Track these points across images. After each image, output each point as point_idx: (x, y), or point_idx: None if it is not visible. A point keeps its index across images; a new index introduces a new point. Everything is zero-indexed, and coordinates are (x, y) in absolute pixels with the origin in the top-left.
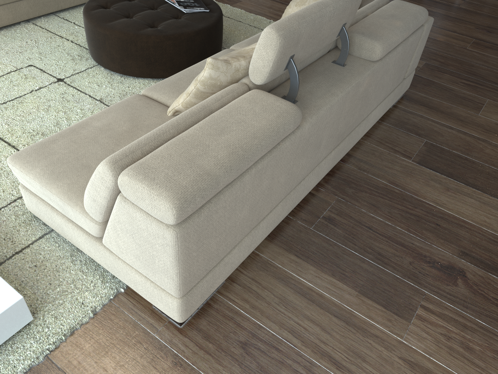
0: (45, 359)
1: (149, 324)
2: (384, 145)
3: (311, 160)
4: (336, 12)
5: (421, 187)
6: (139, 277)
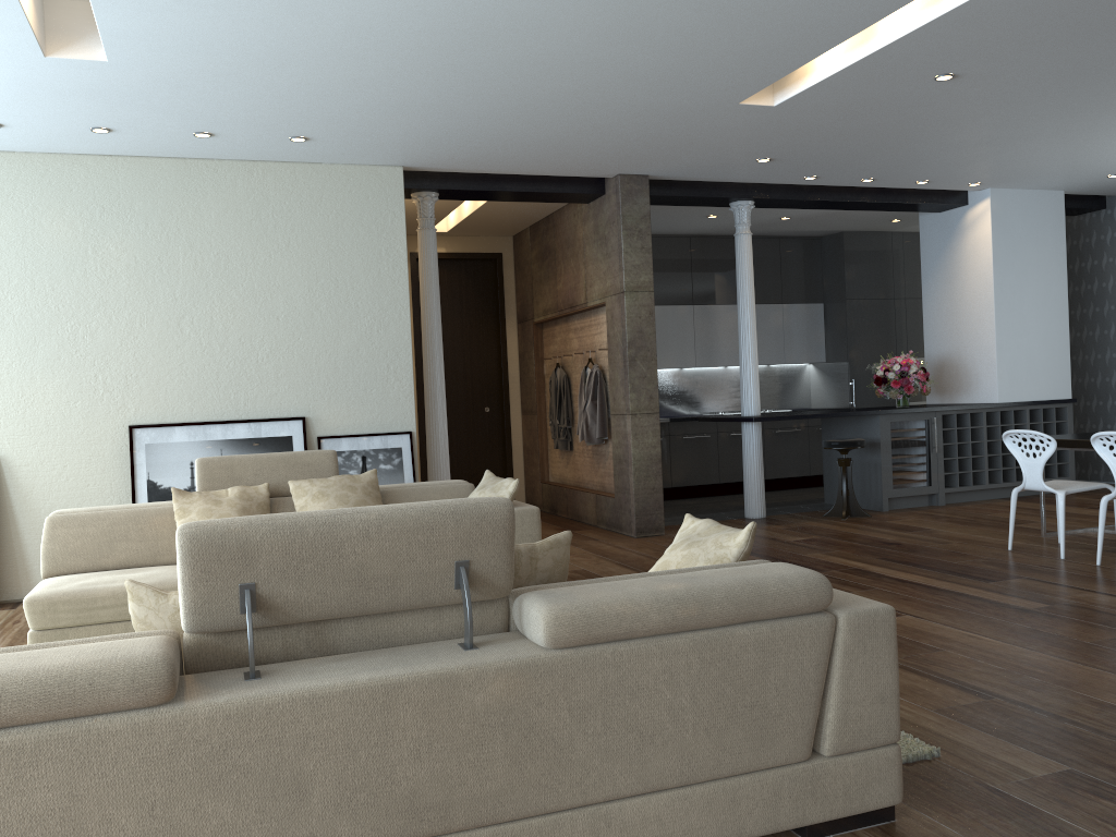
0: None
1: None
2: None
3: (271, 824)
4: (392, 526)
5: None
6: None
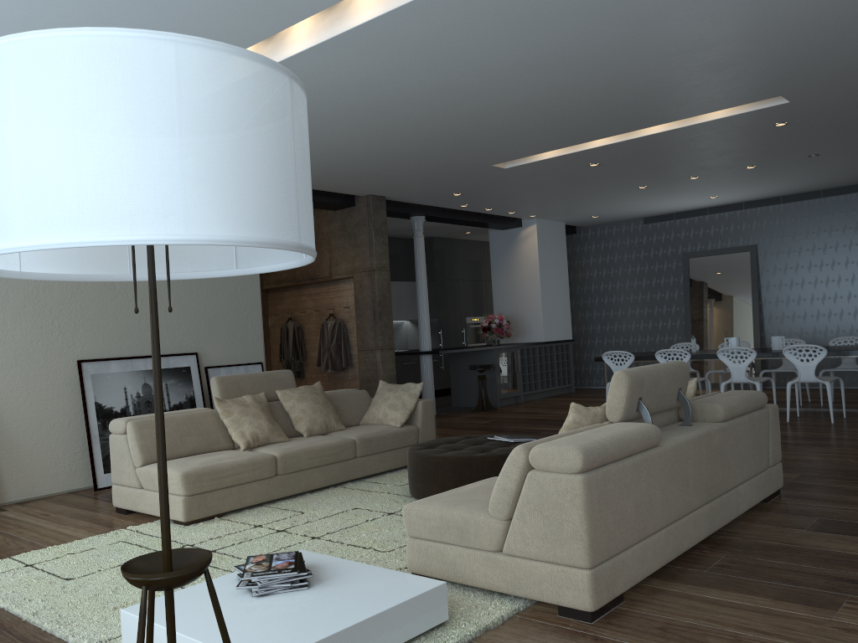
0: (469, 642)
1: (558, 623)
2: (768, 523)
3: (683, 496)
4: (669, 371)
5: (822, 543)
6: (545, 568)
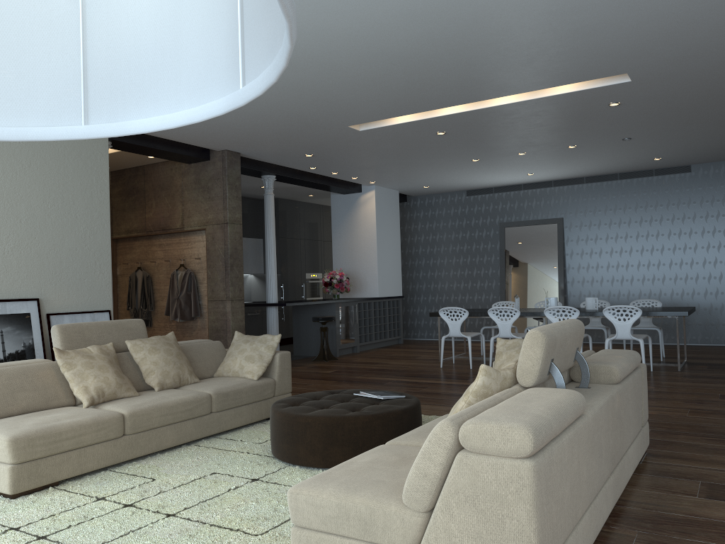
0: None
1: None
2: (657, 489)
3: (599, 470)
4: (572, 330)
5: None
6: None
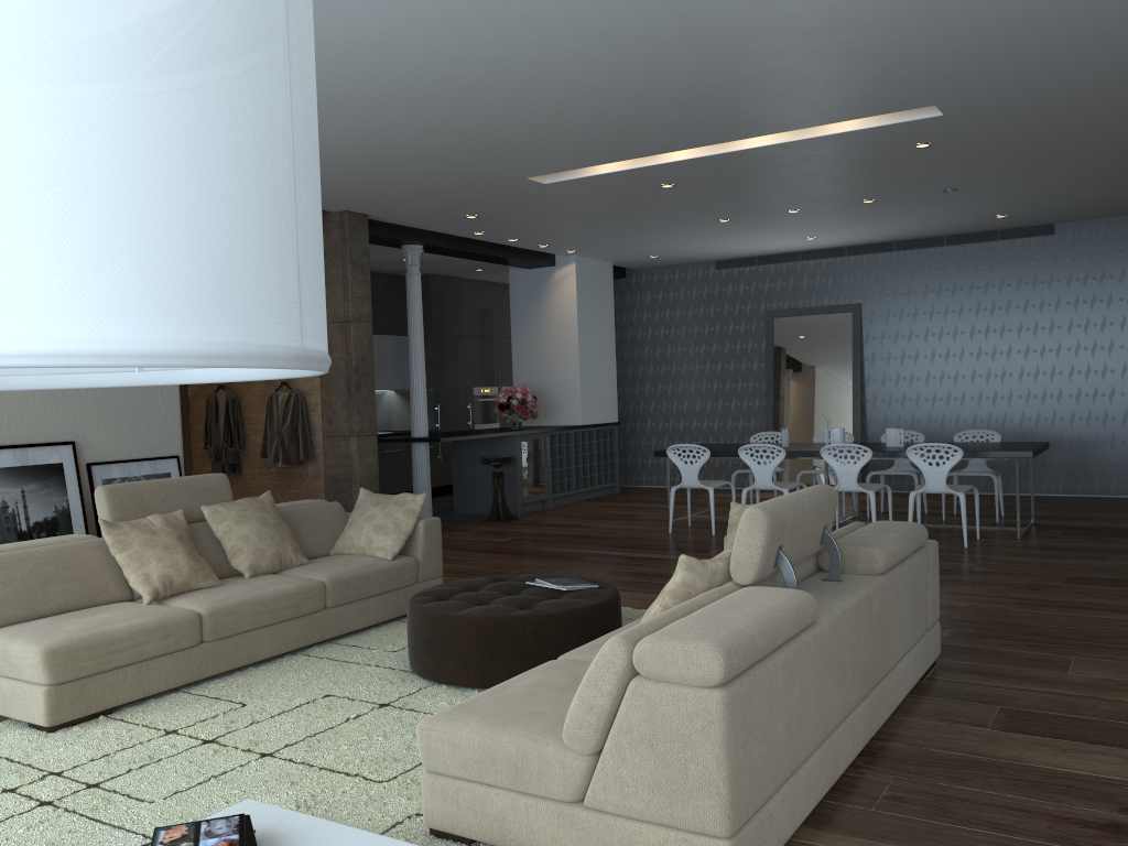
0: None
1: None
2: (936, 717)
3: (840, 695)
4: (815, 504)
5: (1020, 752)
6: (655, 835)
